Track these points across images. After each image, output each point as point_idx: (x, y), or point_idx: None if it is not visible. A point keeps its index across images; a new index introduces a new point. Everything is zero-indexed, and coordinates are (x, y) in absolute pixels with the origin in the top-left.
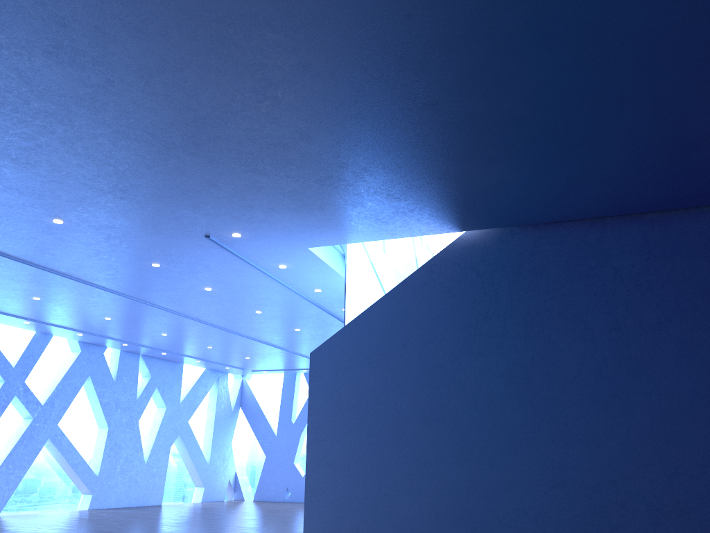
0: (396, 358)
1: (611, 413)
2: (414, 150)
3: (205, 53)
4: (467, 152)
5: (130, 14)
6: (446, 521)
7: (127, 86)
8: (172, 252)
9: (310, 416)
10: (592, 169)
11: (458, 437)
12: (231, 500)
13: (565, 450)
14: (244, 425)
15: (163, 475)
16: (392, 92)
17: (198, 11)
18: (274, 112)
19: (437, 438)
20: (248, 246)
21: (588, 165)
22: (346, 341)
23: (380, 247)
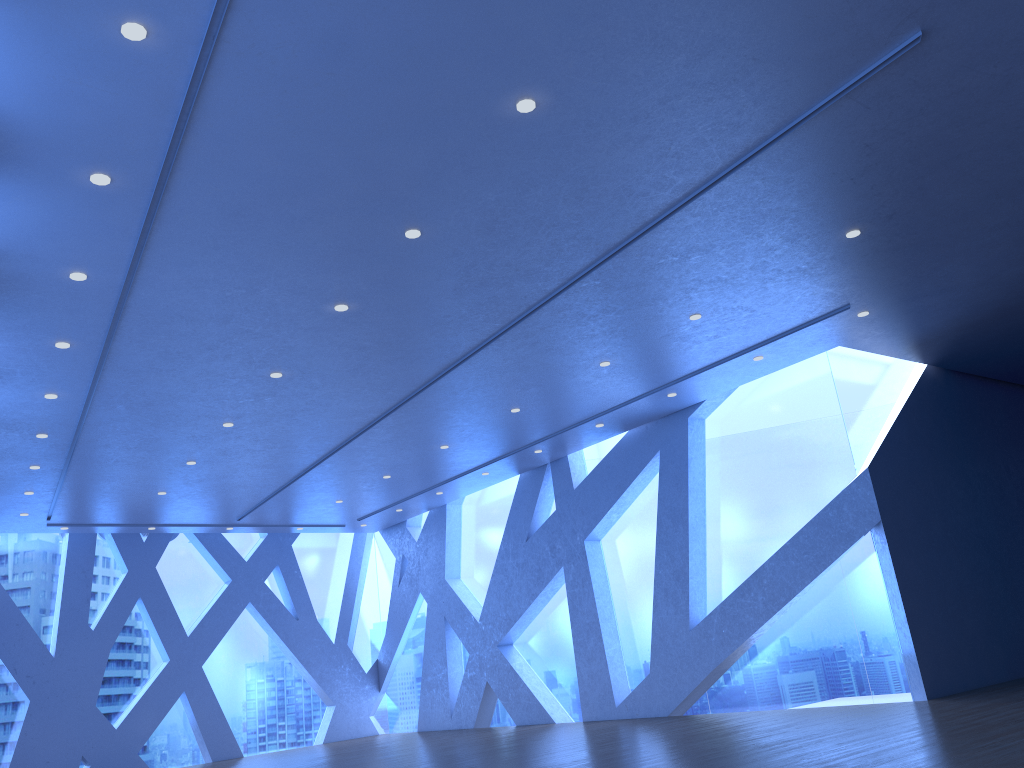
0: (923, 480)
1: None
2: None
3: None
4: None
5: None
6: (989, 634)
7: None
8: (766, 309)
9: (888, 538)
10: None
11: (974, 557)
12: None
13: (1019, 565)
14: None
15: None
16: None
17: None
18: None
19: (965, 558)
20: (825, 327)
21: None
22: (888, 457)
23: (851, 361)
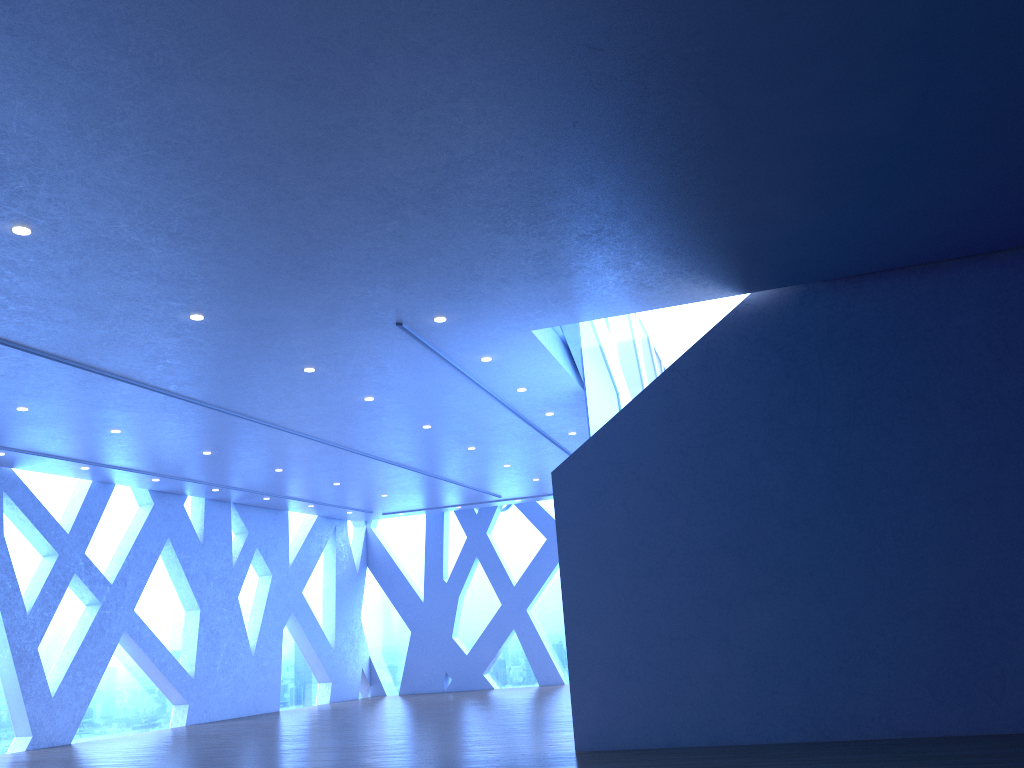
0: (674, 469)
1: (973, 516)
2: (724, 188)
3: (497, 76)
4: (792, 186)
5: (417, 31)
6: (767, 675)
7: (373, 125)
8: (340, 349)
9: (563, 557)
10: (944, 199)
11: (772, 565)
12: (367, 696)
13: (917, 568)
14: (374, 592)
15: (277, 670)
16: (722, 114)
17: (510, 22)
18: (557, 149)
19: (743, 569)
20: (450, 333)
21: (941, 194)
22: (600, 452)
23: (627, 322)
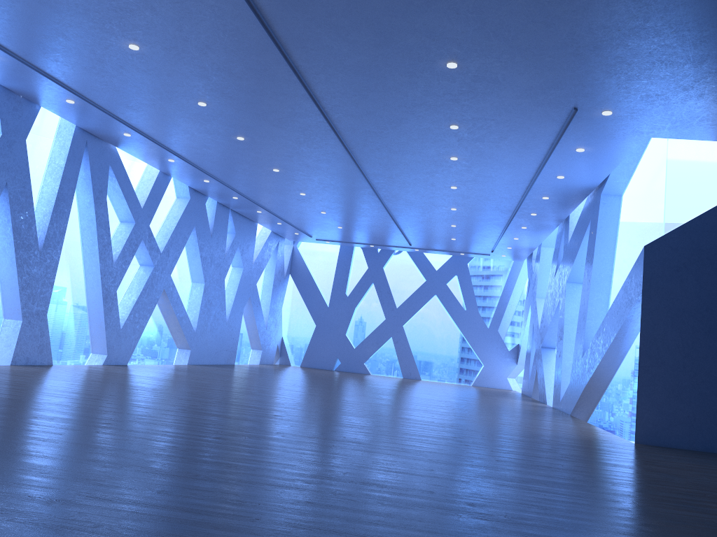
0: None
1: None
2: None
3: None
4: None
5: None
6: None
7: None
8: (501, 117)
9: (644, 308)
10: None
11: None
12: (275, 364)
13: None
14: (290, 293)
15: (237, 336)
16: None
17: None
18: None
19: None
20: (593, 125)
21: None
22: (685, 239)
23: (706, 147)
